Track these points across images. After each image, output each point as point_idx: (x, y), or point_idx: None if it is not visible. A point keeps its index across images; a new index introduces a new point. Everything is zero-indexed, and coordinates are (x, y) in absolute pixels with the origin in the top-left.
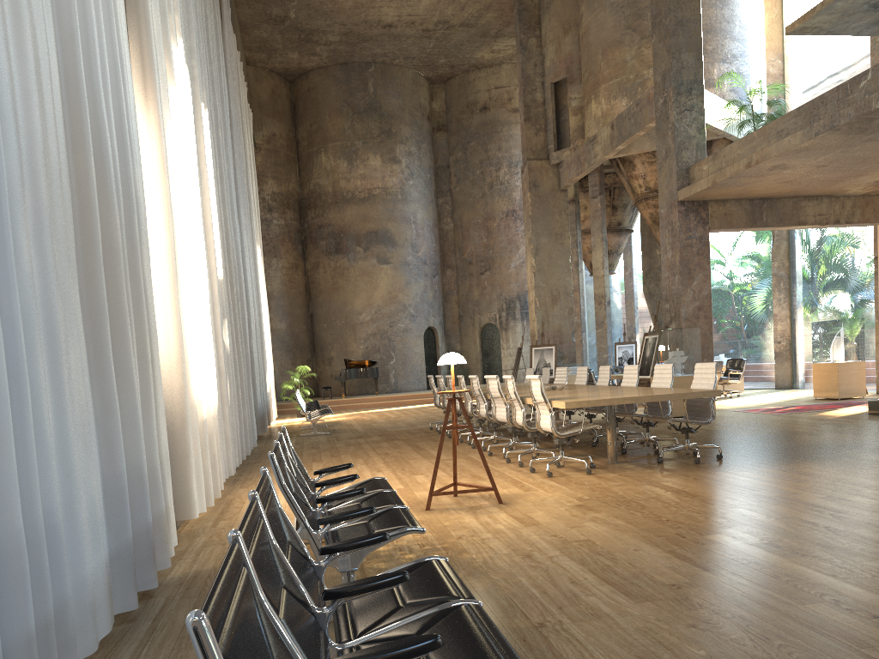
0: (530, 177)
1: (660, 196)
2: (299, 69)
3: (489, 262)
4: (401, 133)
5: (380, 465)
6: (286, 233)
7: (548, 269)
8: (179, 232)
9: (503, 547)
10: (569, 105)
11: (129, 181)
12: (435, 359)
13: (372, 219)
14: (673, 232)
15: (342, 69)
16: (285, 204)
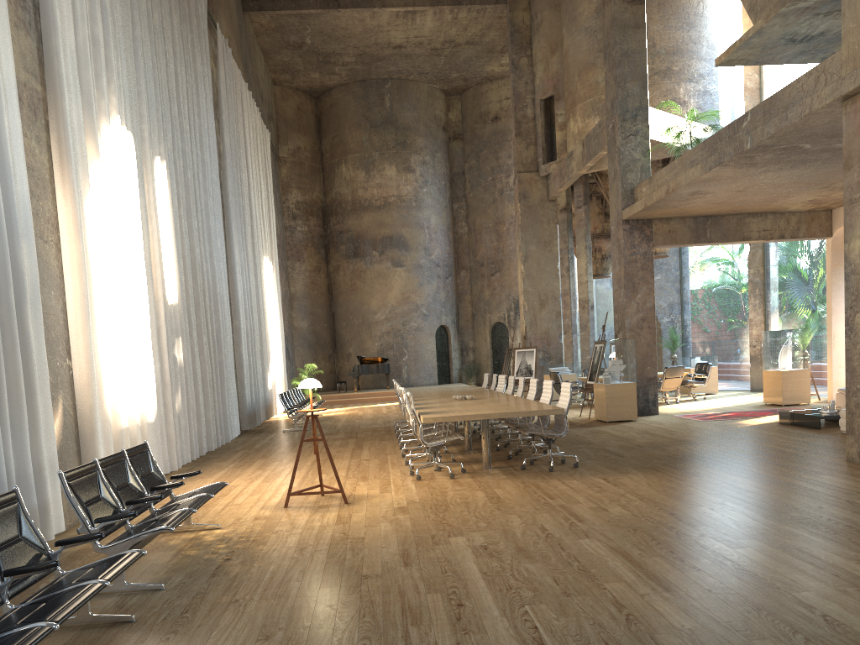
0: (520, 188)
1: (611, 214)
2: (322, 86)
3: (499, 264)
4: (415, 144)
5: (307, 463)
6: (309, 239)
7: (537, 274)
8: (96, 281)
9: (295, 541)
10: (556, 121)
11: (5, 262)
12: (447, 356)
13: (387, 225)
14: (619, 249)
15: (361, 85)
16: (308, 212)
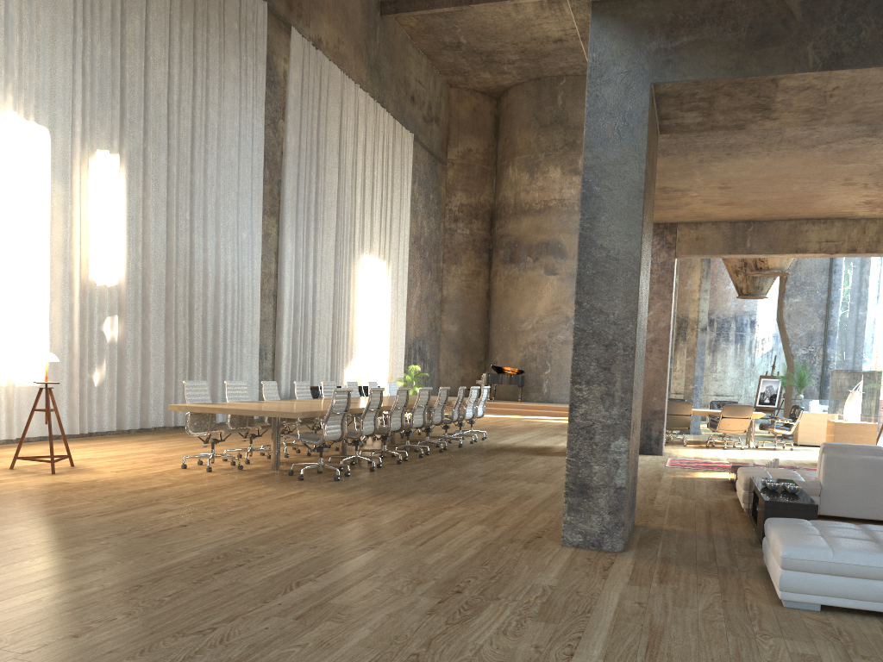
0: None
1: None
2: (498, 87)
3: None
4: None
5: (189, 445)
6: (469, 242)
7: None
8: None
9: None
10: None
11: None
12: None
13: (544, 230)
14: None
15: (535, 84)
16: (473, 215)
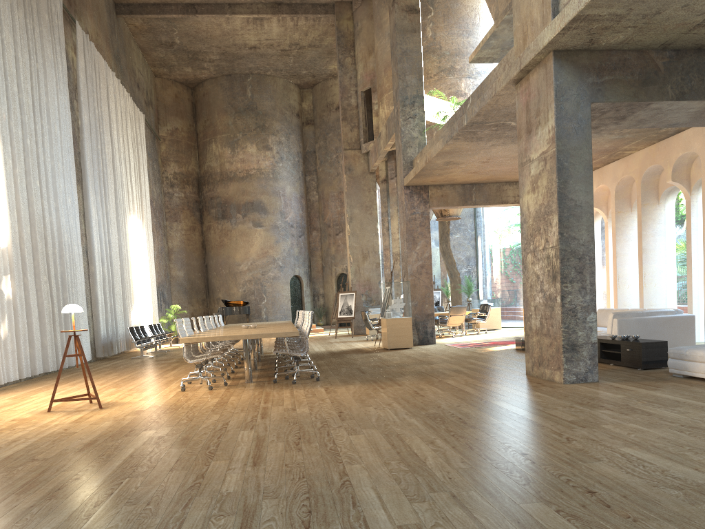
0: (346, 163)
1: (398, 182)
2: (195, 79)
3: (342, 225)
4: (273, 127)
5: (114, 381)
6: (185, 203)
7: (360, 233)
8: None
9: (19, 435)
10: (373, 109)
11: None
12: (301, 300)
13: (249, 192)
14: (403, 209)
15: (227, 79)
16: (185, 181)
